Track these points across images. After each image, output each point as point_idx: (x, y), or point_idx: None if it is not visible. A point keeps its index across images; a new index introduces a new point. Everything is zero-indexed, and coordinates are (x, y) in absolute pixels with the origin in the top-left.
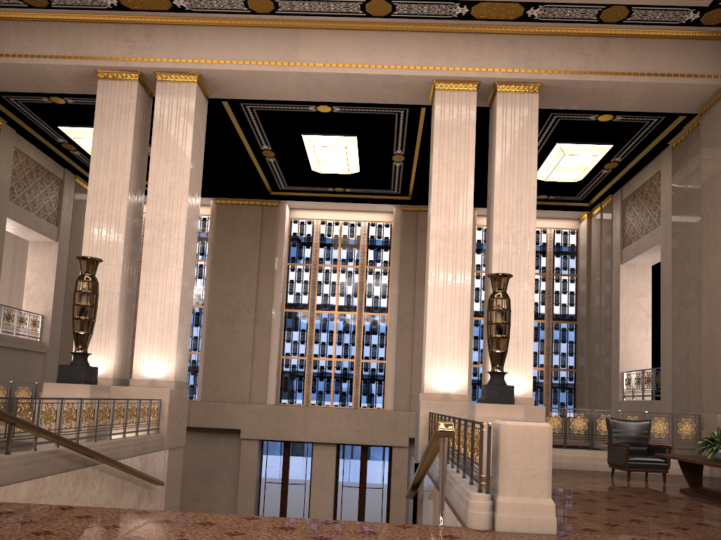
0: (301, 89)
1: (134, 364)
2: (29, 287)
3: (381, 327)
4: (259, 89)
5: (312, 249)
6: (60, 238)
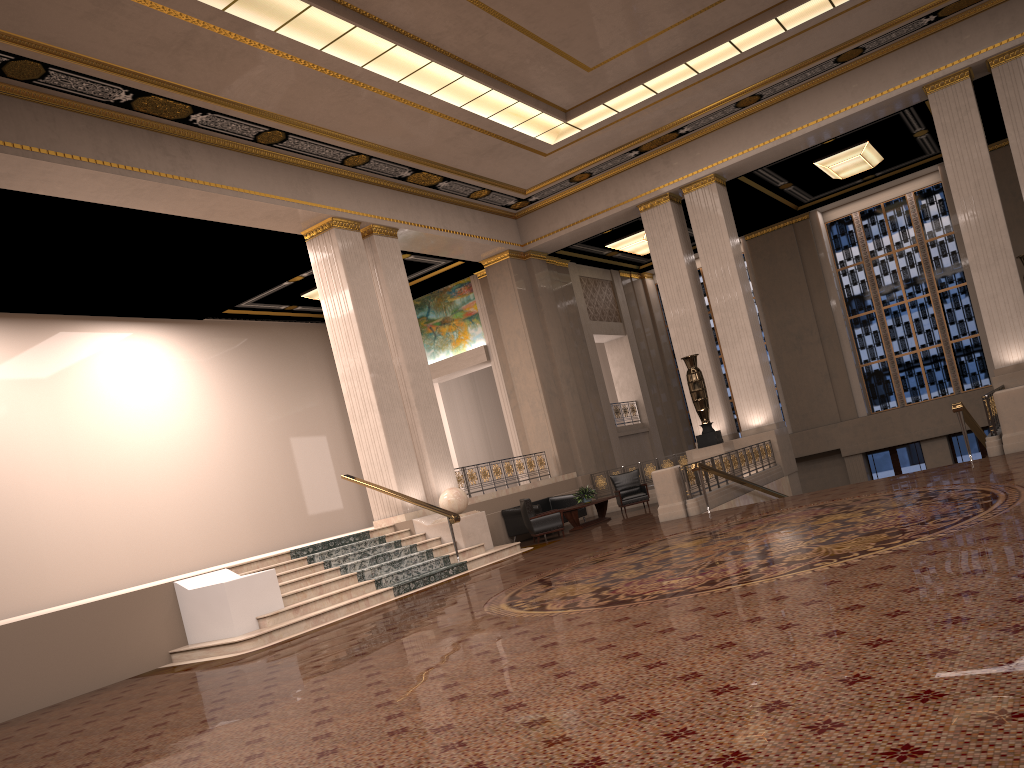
0: (802, 144)
1: (740, 419)
2: (616, 381)
3: (962, 299)
4: (765, 159)
5: (859, 245)
6: (626, 331)
